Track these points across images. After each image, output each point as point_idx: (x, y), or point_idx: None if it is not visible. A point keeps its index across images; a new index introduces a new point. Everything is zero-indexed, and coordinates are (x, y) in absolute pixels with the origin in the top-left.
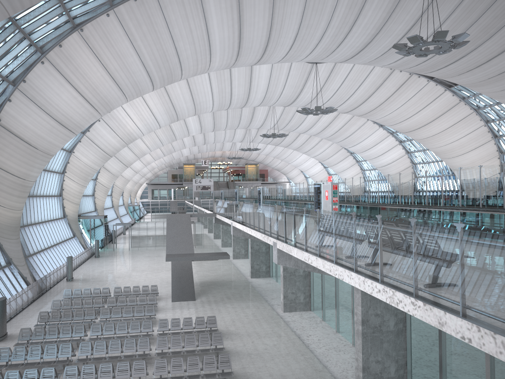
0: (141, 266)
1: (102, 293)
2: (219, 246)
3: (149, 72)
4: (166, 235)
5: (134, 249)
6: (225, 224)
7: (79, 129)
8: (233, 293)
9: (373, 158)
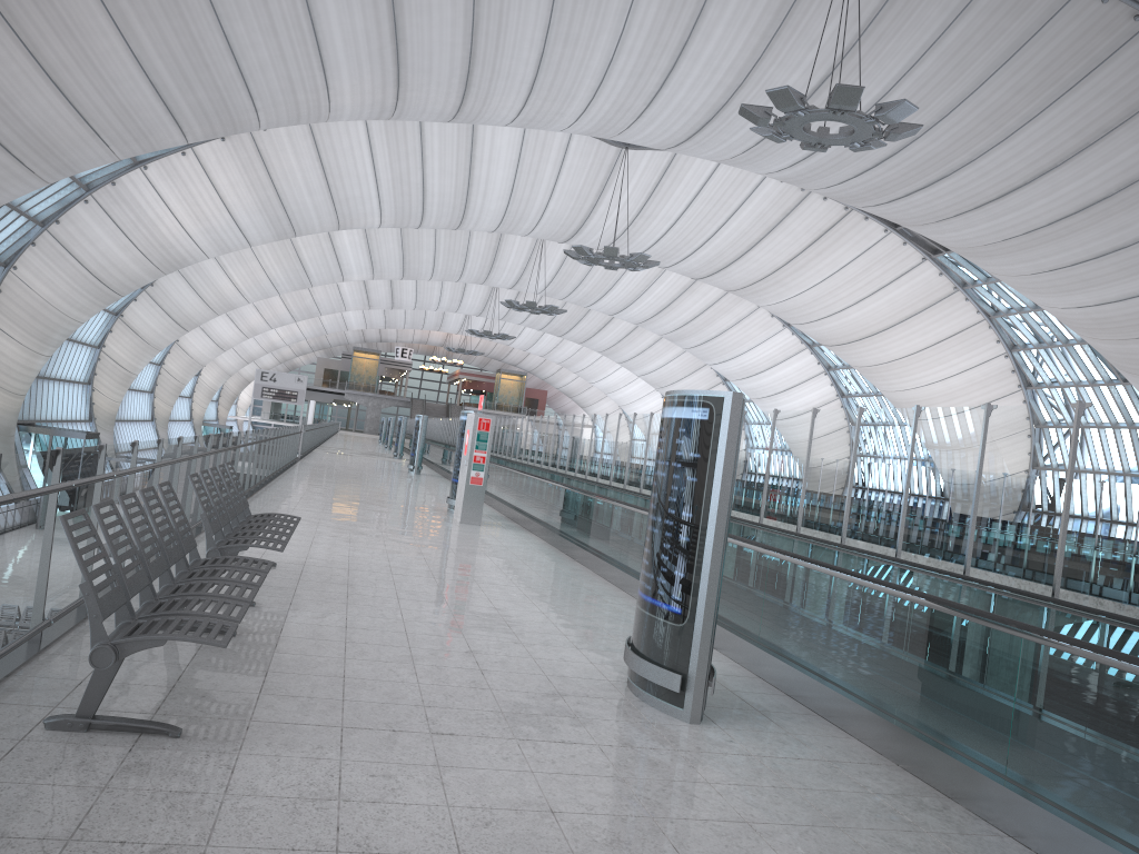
0: None
1: None
2: None
3: (160, 87)
4: None
5: None
6: None
7: None
8: None
9: (765, 396)
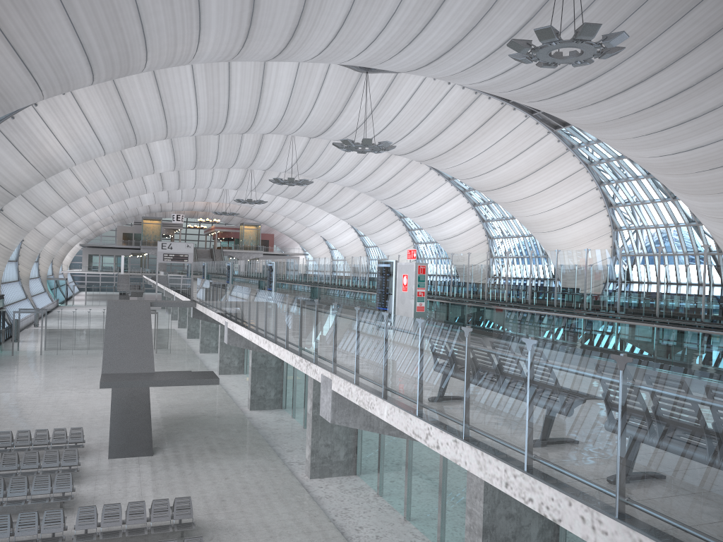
0: (58, 385)
1: None
2: (196, 351)
3: (86, 46)
4: (105, 338)
5: (51, 353)
6: (211, 321)
7: None
8: (220, 441)
9: (433, 226)
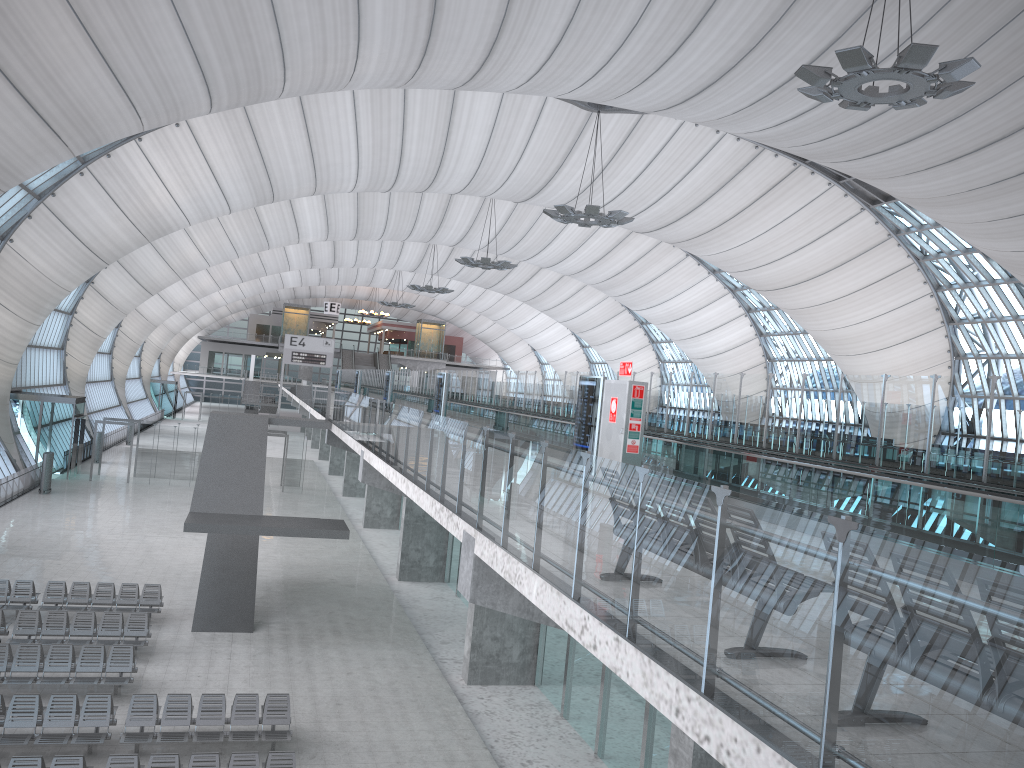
0: (143, 525)
1: (13, 596)
2: (338, 493)
3: (201, 57)
4: (201, 464)
5: (141, 481)
6: (352, 450)
7: (9, 176)
8: (349, 620)
9: (688, 337)
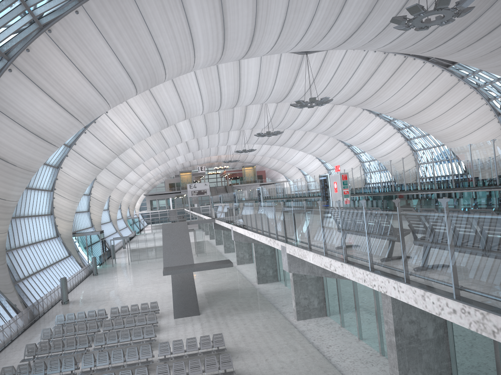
0: (141, 280)
1: (97, 316)
2: (222, 252)
3: (130, 73)
4: (163, 247)
5: (134, 263)
6: (226, 229)
7: (60, 140)
8: (240, 303)
9: (372, 148)
